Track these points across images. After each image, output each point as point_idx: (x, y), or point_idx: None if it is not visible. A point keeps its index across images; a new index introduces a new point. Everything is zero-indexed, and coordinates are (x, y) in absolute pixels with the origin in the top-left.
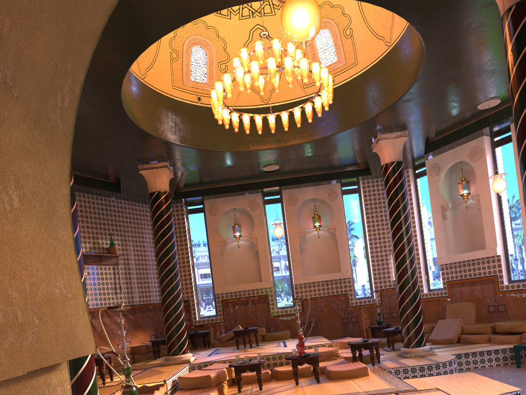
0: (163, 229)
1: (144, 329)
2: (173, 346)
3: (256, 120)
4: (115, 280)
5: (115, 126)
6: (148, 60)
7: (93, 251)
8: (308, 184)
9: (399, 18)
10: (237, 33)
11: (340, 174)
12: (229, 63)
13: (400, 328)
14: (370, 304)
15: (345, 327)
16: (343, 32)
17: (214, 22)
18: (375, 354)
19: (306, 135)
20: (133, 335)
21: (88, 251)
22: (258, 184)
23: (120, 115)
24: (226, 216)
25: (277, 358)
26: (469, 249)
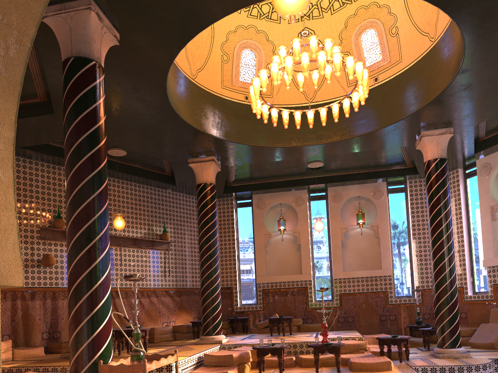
0: (206, 218)
1: (188, 311)
2: (208, 327)
3: (295, 115)
4: (165, 264)
5: (164, 120)
6: (199, 62)
7: (147, 236)
8: (354, 182)
9: (444, 13)
10: (286, 36)
11: (386, 172)
12: None
13: None
14: (410, 303)
15: (383, 325)
16: (389, 30)
17: (265, 26)
18: (405, 351)
19: (347, 132)
20: (177, 315)
21: (142, 236)
22: (304, 181)
23: (168, 111)
24: (273, 211)
25: (304, 346)
26: None
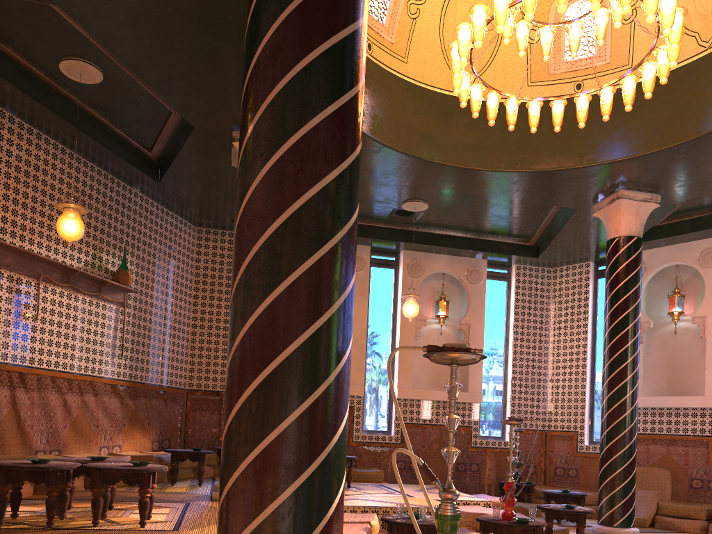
0: None
1: (144, 429)
2: None
3: (490, 99)
4: (115, 332)
5: None
6: None
7: (90, 270)
8: (447, 249)
9: None
10: None
11: (495, 245)
12: (424, 7)
13: (570, 492)
14: (500, 448)
15: (460, 478)
16: None
17: None
18: (568, 529)
19: (519, 160)
20: (127, 435)
21: (81, 268)
22: (374, 231)
23: None
24: None
25: None
26: (666, 393)
